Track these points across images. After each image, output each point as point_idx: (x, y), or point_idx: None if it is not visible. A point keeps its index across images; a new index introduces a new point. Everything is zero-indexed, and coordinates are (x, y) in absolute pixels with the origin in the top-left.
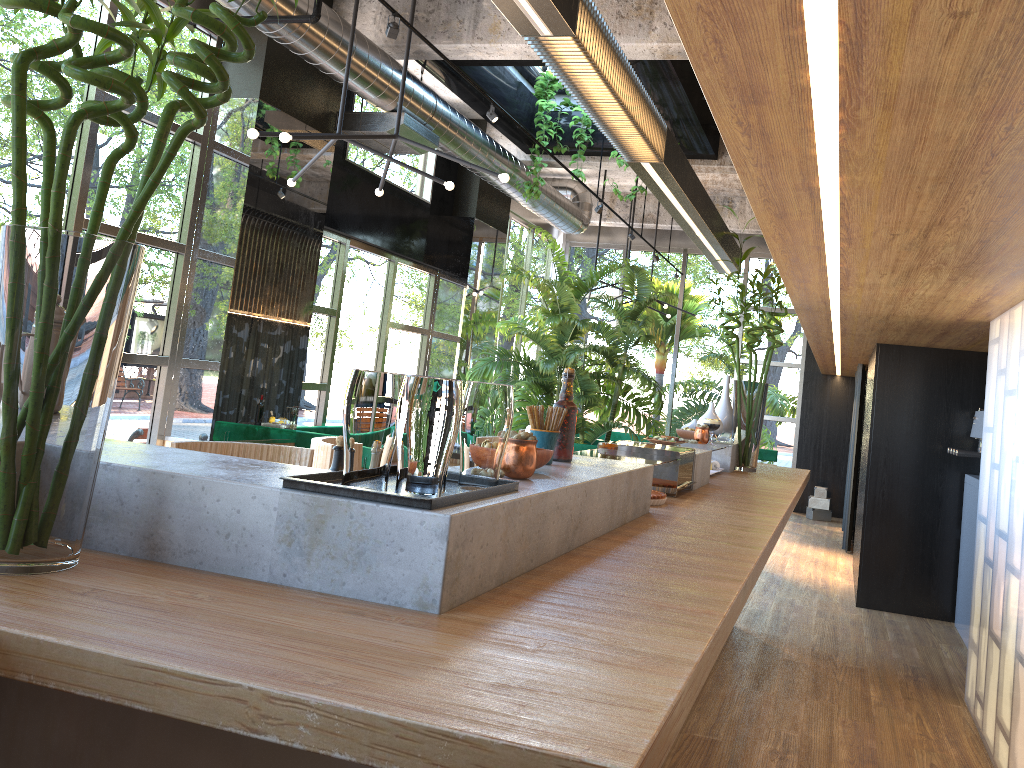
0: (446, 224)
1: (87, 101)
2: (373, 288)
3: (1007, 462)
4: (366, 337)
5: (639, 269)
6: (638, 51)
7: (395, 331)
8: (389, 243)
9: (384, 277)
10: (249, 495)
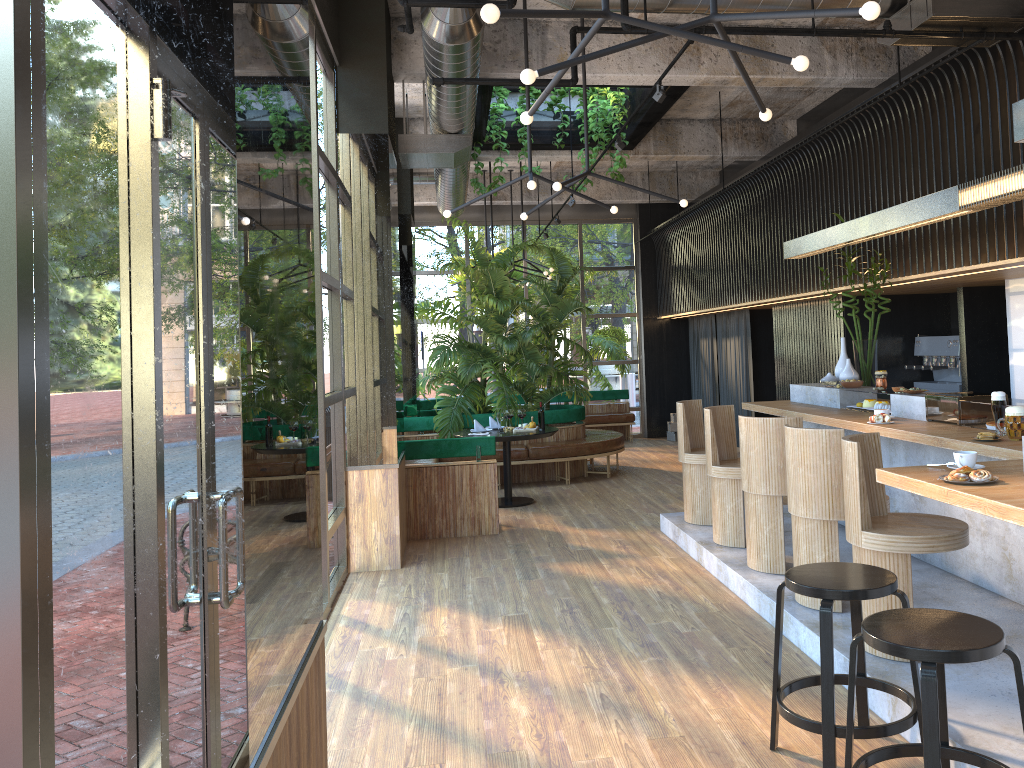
0: None
1: None
2: None
3: None
4: None
5: (553, 248)
6: (684, 80)
7: None
8: None
9: None
10: None
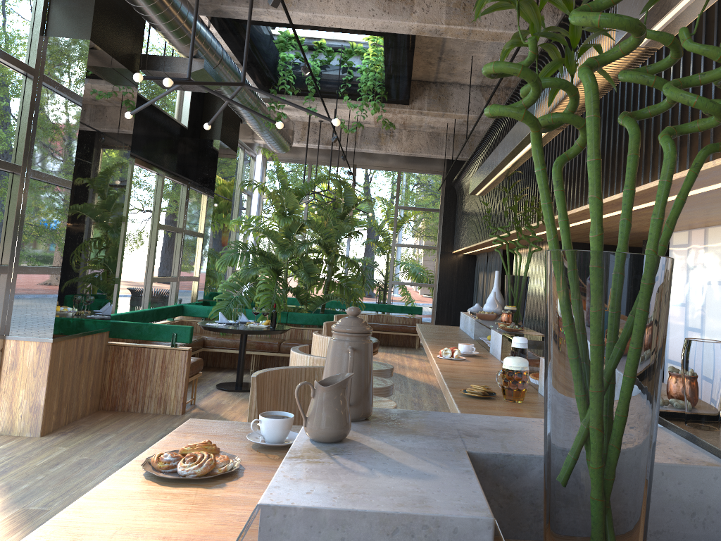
0: (196, 145)
1: (562, 113)
2: (147, 197)
3: (715, 328)
4: (142, 237)
5: (344, 182)
6: (400, 27)
7: (161, 231)
8: (162, 161)
9: (154, 188)
10: (710, 476)
